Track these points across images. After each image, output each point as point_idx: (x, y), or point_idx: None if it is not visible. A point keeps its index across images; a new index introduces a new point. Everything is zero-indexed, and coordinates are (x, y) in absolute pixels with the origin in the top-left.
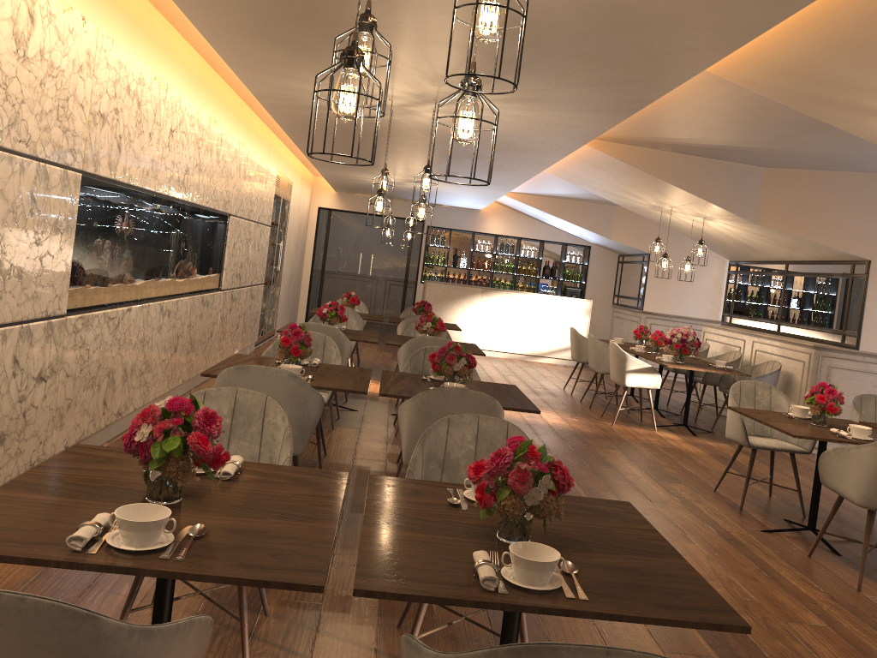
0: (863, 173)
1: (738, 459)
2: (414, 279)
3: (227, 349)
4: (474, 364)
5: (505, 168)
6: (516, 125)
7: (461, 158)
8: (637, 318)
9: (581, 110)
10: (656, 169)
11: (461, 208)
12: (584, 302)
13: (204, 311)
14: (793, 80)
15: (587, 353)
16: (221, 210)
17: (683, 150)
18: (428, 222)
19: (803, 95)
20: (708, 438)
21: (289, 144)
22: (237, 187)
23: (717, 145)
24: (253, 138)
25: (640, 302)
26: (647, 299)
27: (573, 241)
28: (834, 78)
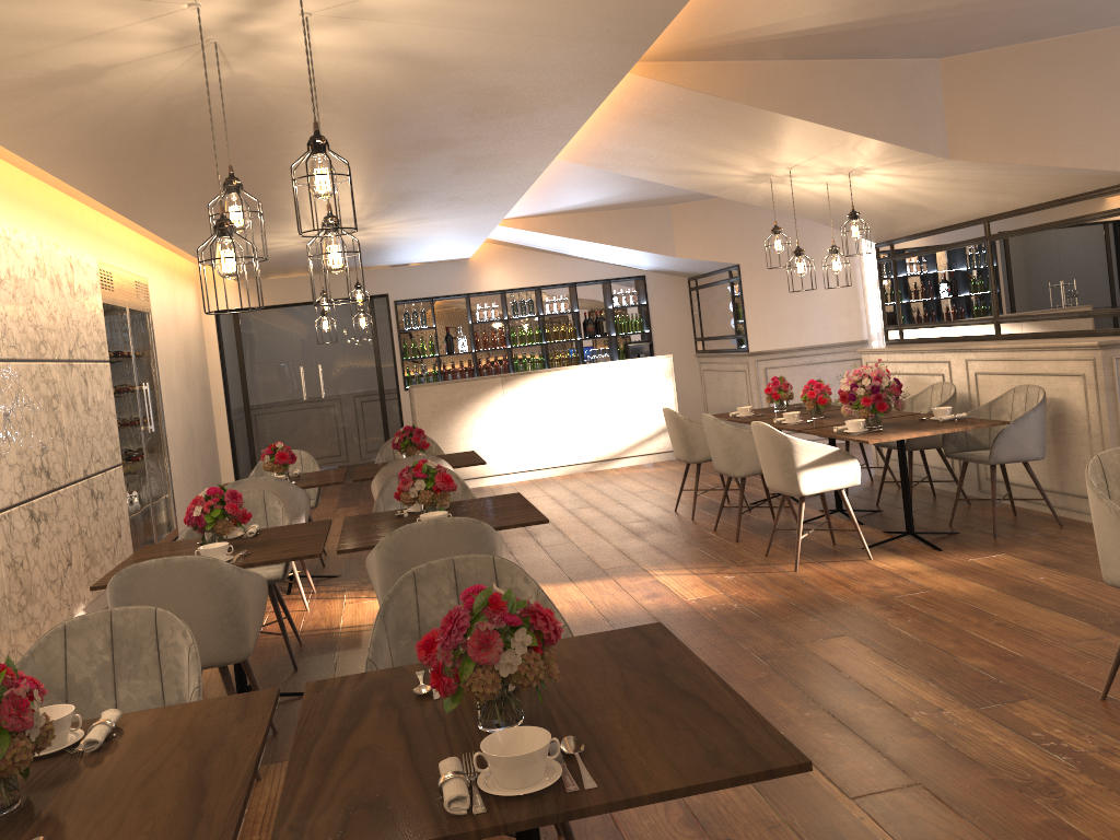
0: (1113, 28)
1: (1054, 586)
2: (395, 387)
3: (50, 617)
4: (556, 632)
5: (495, 160)
6: (501, 25)
7: (410, 155)
8: (742, 365)
9: None
10: (765, 95)
11: (439, 263)
12: (660, 360)
13: None
14: None
15: (702, 445)
16: None
17: (806, 49)
18: (394, 295)
19: None
20: (963, 548)
21: (112, 212)
22: None
23: (875, 18)
24: (6, 205)
25: (741, 340)
26: (751, 333)
27: (617, 273)
28: None
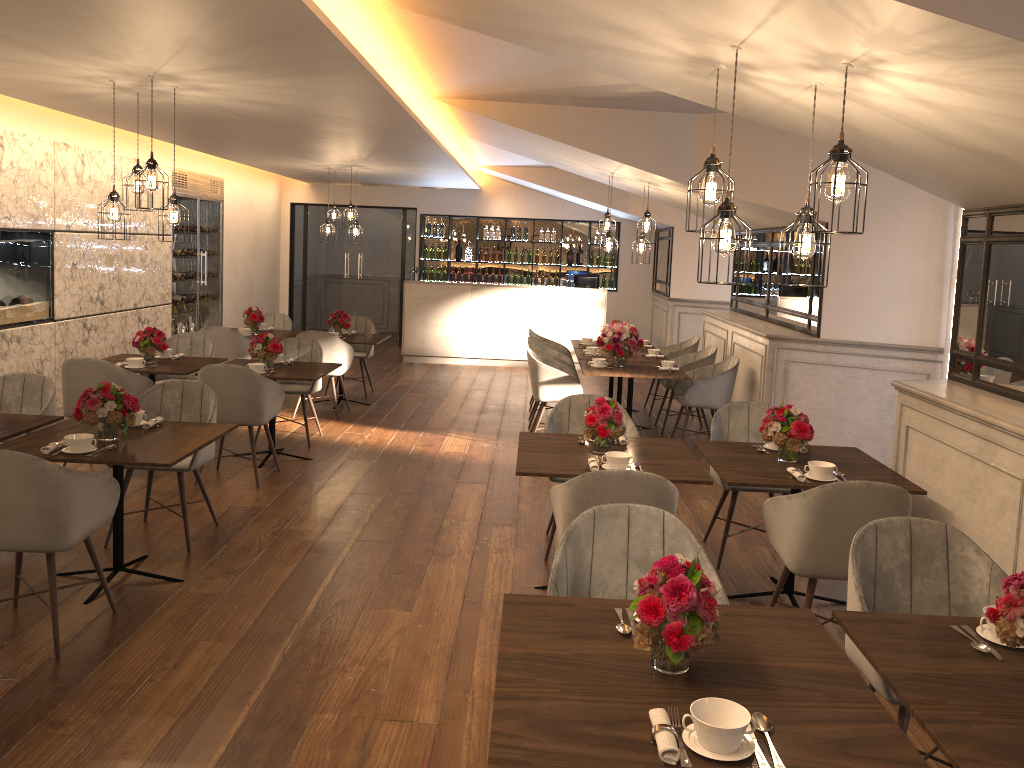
0: None
1: None
2: (412, 279)
3: None
4: (135, 407)
5: (396, 143)
6: (292, 96)
7: (329, 136)
8: (666, 306)
9: (309, 72)
10: (552, 129)
11: (458, 189)
12: (597, 292)
13: (11, 348)
14: (473, 12)
15: None
16: (25, 227)
17: (578, 102)
18: (421, 209)
19: (505, 29)
20: None
21: None
22: (64, 196)
23: (602, 93)
24: (96, 135)
25: (667, 286)
26: (673, 283)
27: (598, 217)
28: (494, 4)
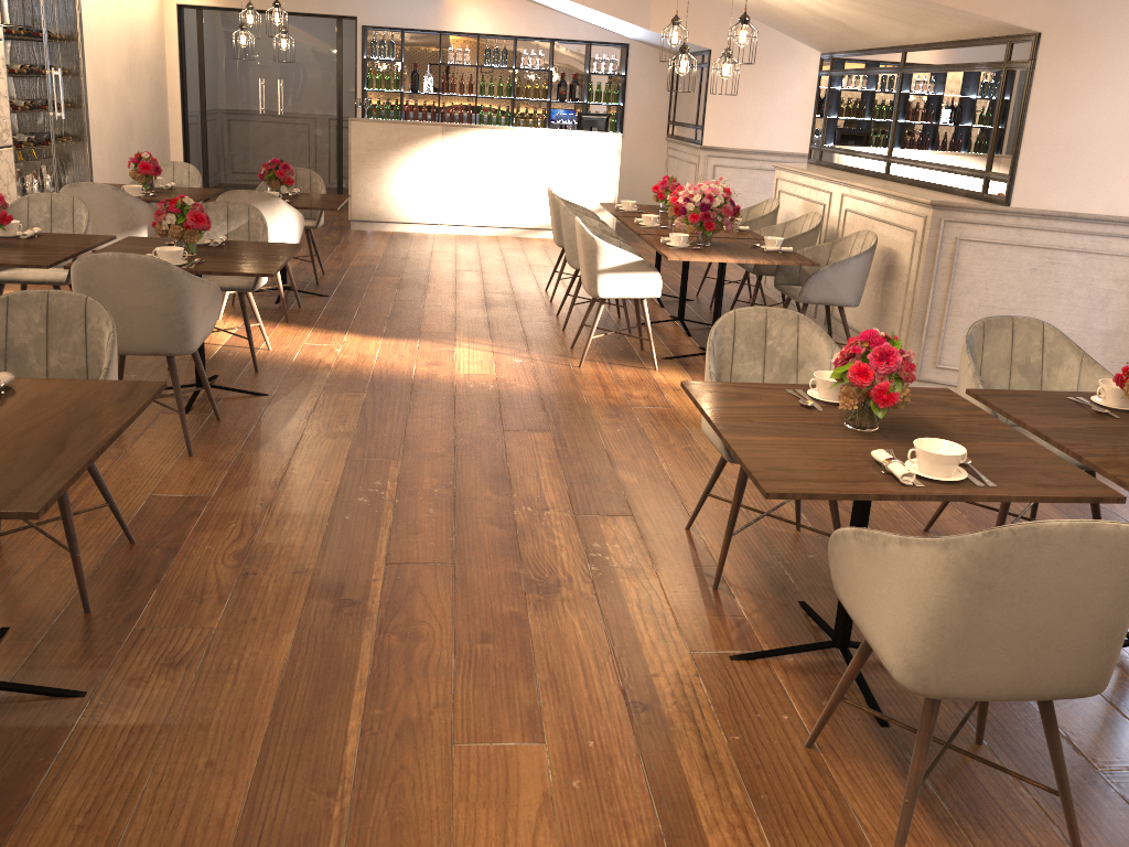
0: None
1: None
2: (353, 117)
3: None
4: None
5: None
6: None
7: None
8: (696, 158)
9: None
10: None
11: None
12: (609, 137)
13: None
14: None
15: None
16: None
17: None
18: (363, 19)
19: None
20: None
21: None
22: None
23: None
24: None
25: (698, 131)
26: (708, 126)
27: (600, 37)
28: None
